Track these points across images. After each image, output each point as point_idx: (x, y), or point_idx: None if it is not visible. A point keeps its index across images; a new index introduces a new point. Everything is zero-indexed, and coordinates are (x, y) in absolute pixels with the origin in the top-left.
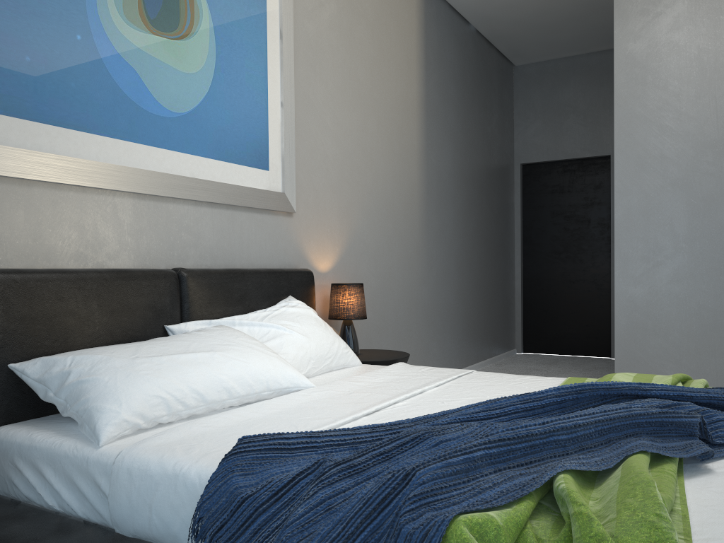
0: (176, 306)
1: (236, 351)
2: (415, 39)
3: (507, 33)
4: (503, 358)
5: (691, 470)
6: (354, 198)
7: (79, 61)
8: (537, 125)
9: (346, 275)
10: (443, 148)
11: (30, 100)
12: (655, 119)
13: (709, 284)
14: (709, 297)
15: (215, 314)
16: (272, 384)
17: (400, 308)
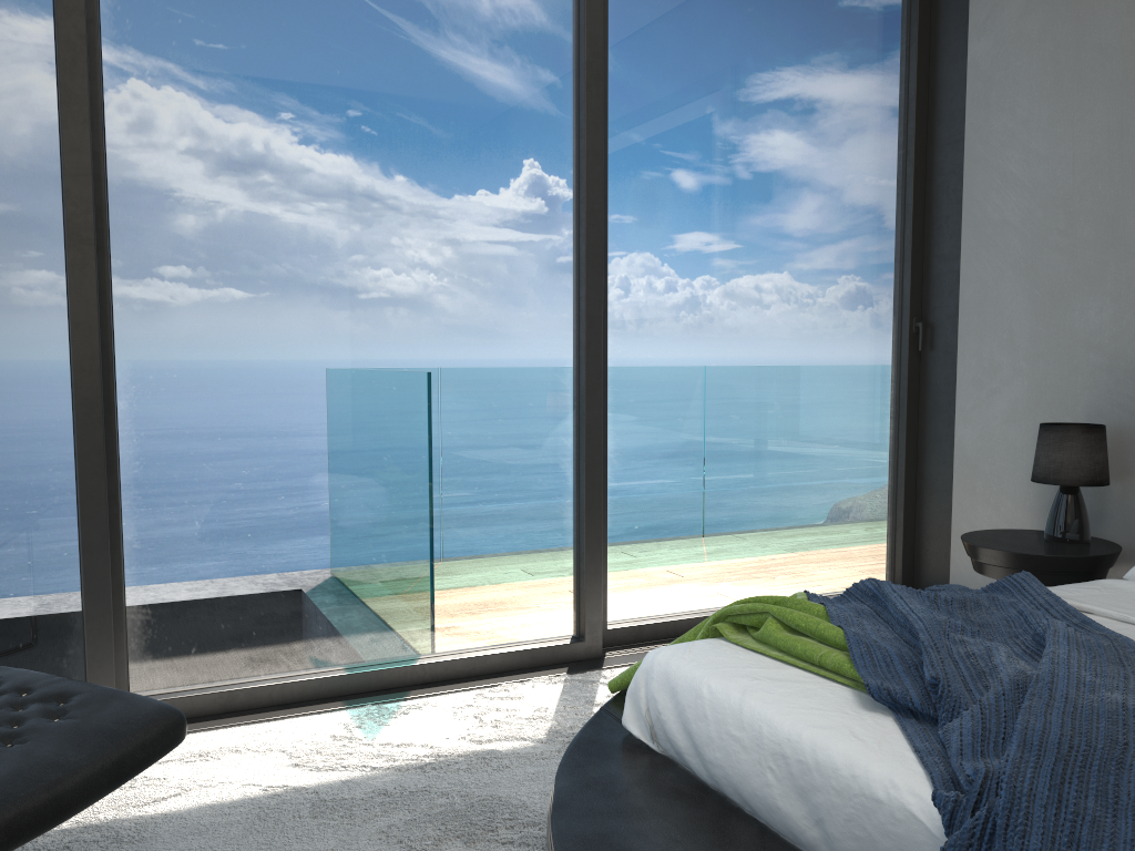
0: None
1: None
2: None
3: None
4: None
5: (876, 702)
6: None
7: None
8: None
9: None
10: None
11: None
12: None
13: None
14: None
15: None
16: None
17: None
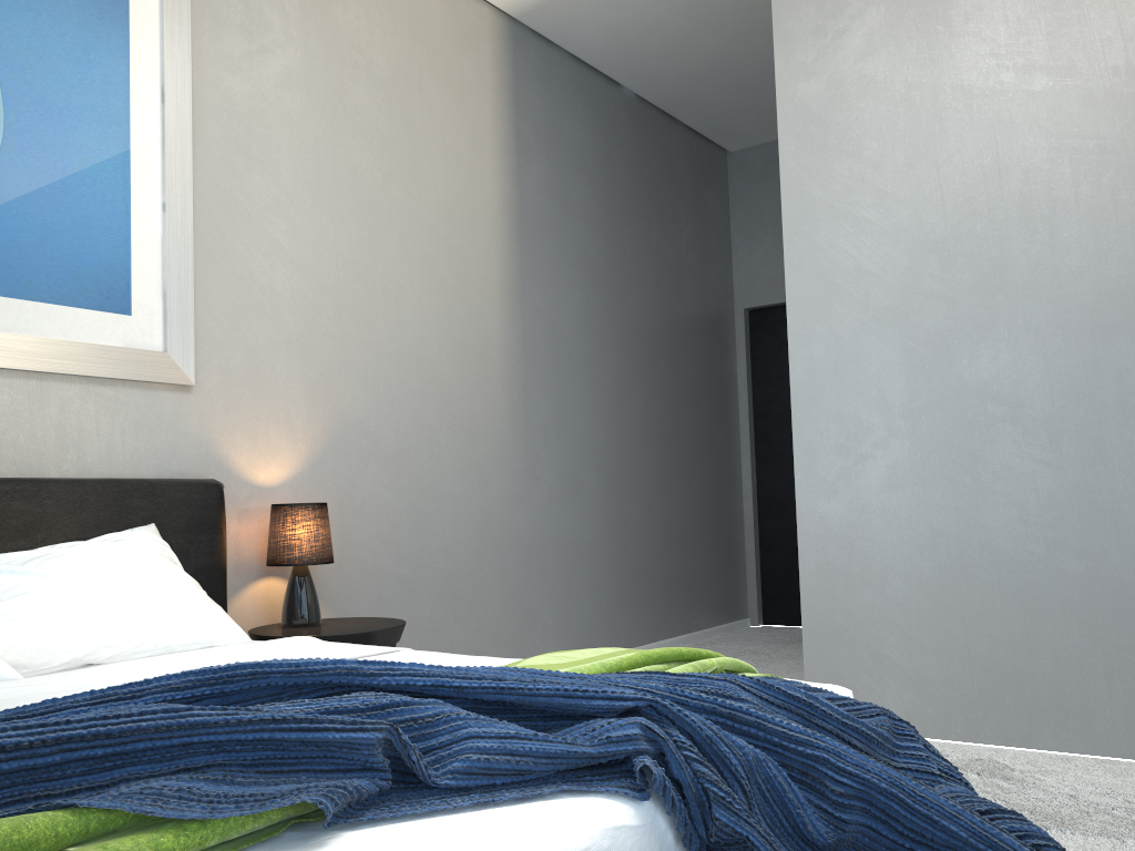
0: None
1: None
2: (490, 108)
3: (689, 97)
4: (717, 633)
5: (277, 847)
6: (345, 362)
7: None
8: (767, 245)
9: (324, 491)
10: (562, 283)
11: None
12: (845, 207)
13: (947, 491)
14: (948, 514)
15: None
16: None
17: (460, 548)
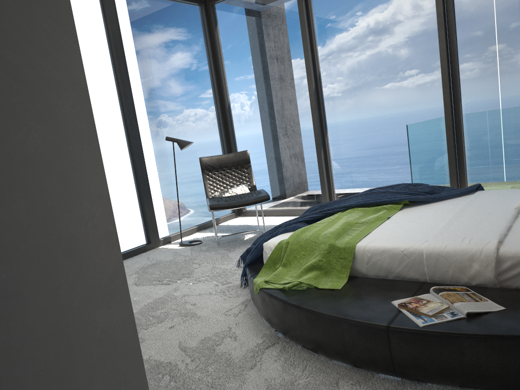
0: None
1: None
2: None
3: None
4: None
5: None
6: None
7: None
8: None
9: None
10: None
11: None
12: None
13: None
14: None
15: None
16: None
17: None
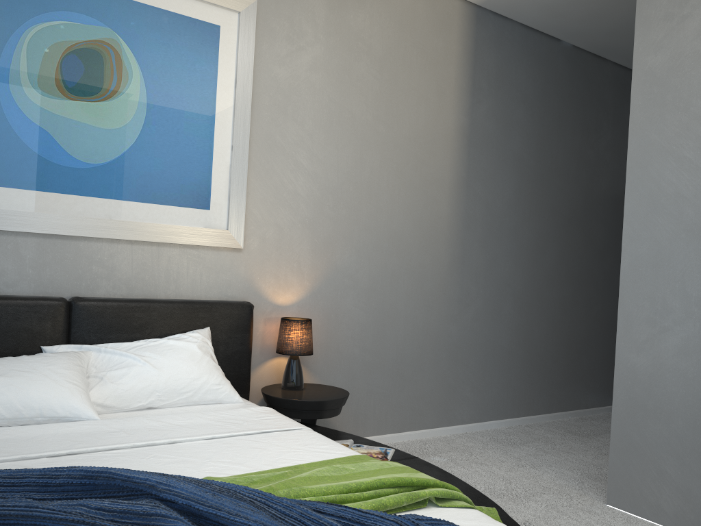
0: (59, 330)
1: (25, 378)
2: (454, 67)
3: (612, 45)
4: (601, 412)
5: None
6: (338, 233)
7: None
8: None
9: (318, 309)
10: (499, 178)
11: None
12: (673, 148)
13: None
14: None
15: (106, 340)
16: (47, 412)
17: (407, 346)
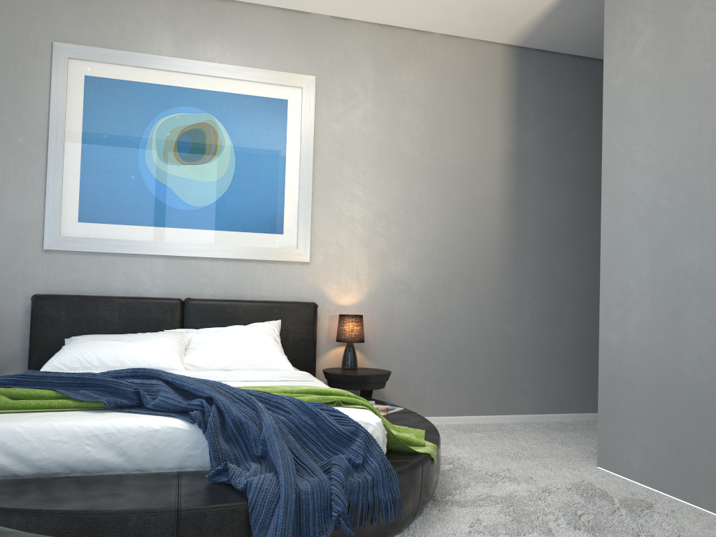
0: (176, 319)
1: (143, 343)
2: (498, 102)
3: None
4: None
5: (97, 411)
6: (391, 248)
7: (131, 190)
8: None
9: (375, 309)
10: (552, 193)
11: (101, 214)
12: (628, 154)
13: (665, 335)
14: (664, 349)
15: (206, 327)
16: (153, 364)
17: (461, 341)
